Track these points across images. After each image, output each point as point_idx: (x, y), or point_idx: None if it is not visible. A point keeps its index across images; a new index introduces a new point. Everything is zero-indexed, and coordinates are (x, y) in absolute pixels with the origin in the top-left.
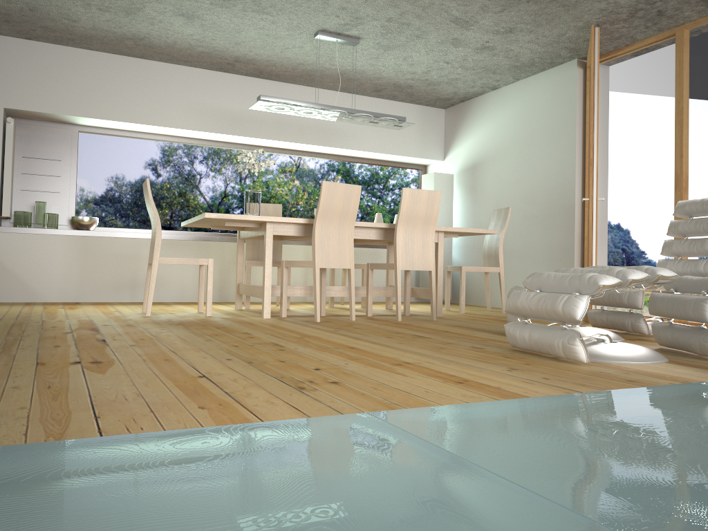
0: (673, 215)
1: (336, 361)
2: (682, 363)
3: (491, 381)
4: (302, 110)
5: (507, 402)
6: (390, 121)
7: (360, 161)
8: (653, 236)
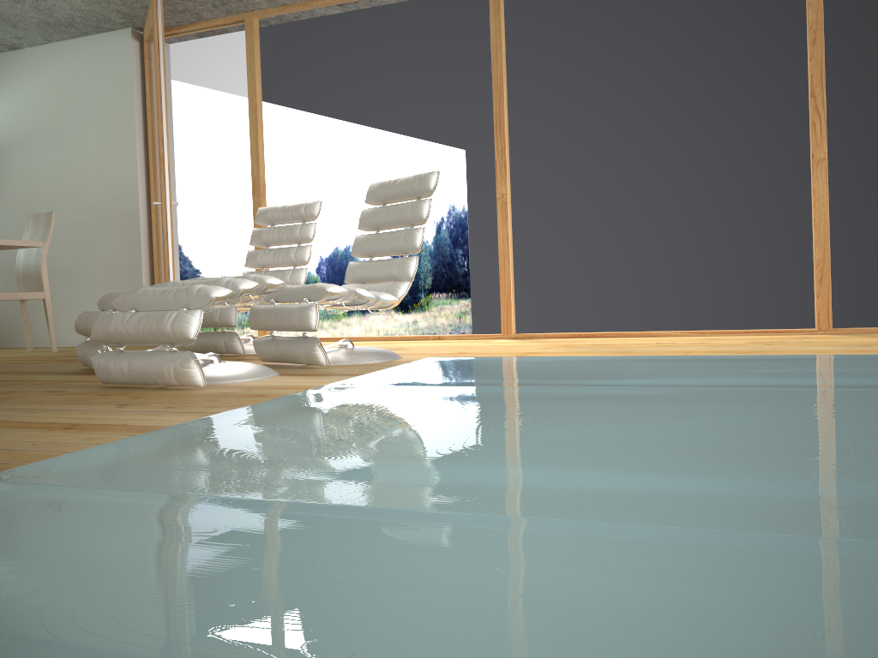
0: (255, 223)
1: None
2: (293, 374)
3: (109, 420)
4: None
5: (147, 435)
6: None
7: None
8: (208, 252)
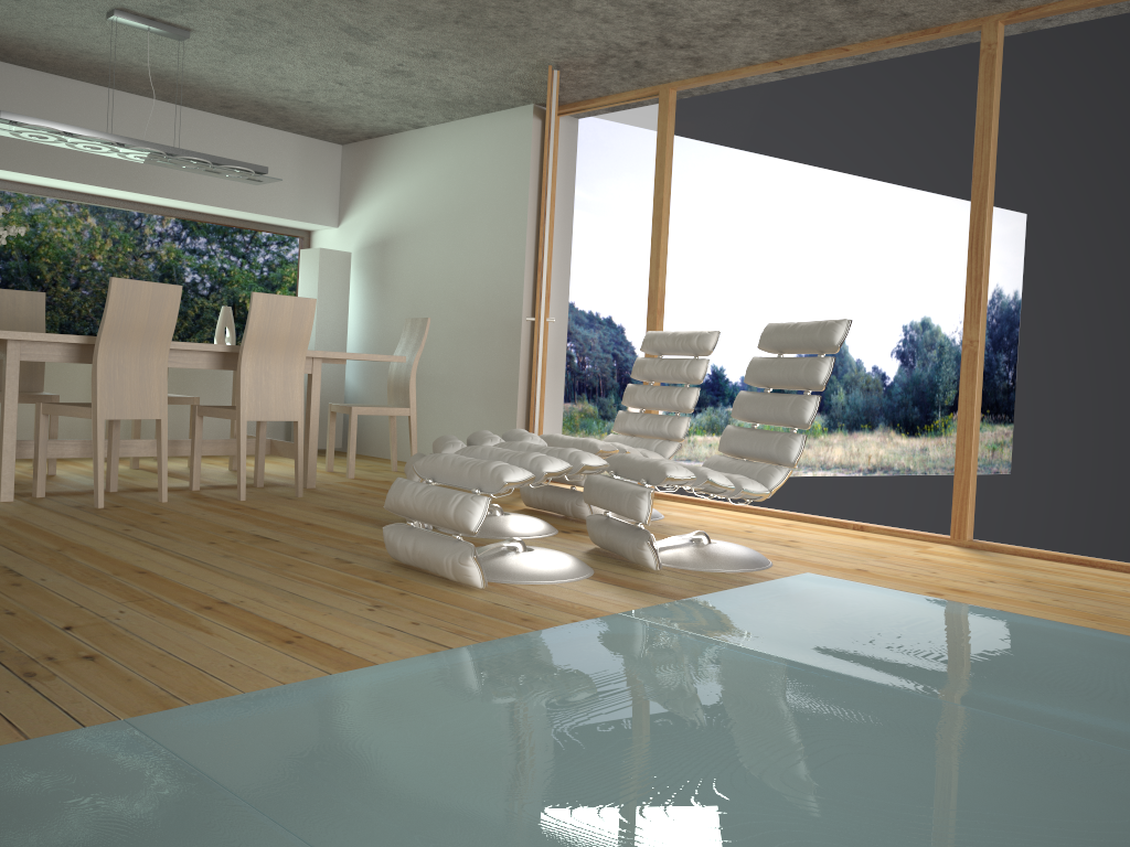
0: (641, 350)
1: (106, 606)
2: (607, 578)
3: (337, 634)
4: (82, 144)
5: (341, 677)
6: (242, 173)
7: (197, 218)
8: None
